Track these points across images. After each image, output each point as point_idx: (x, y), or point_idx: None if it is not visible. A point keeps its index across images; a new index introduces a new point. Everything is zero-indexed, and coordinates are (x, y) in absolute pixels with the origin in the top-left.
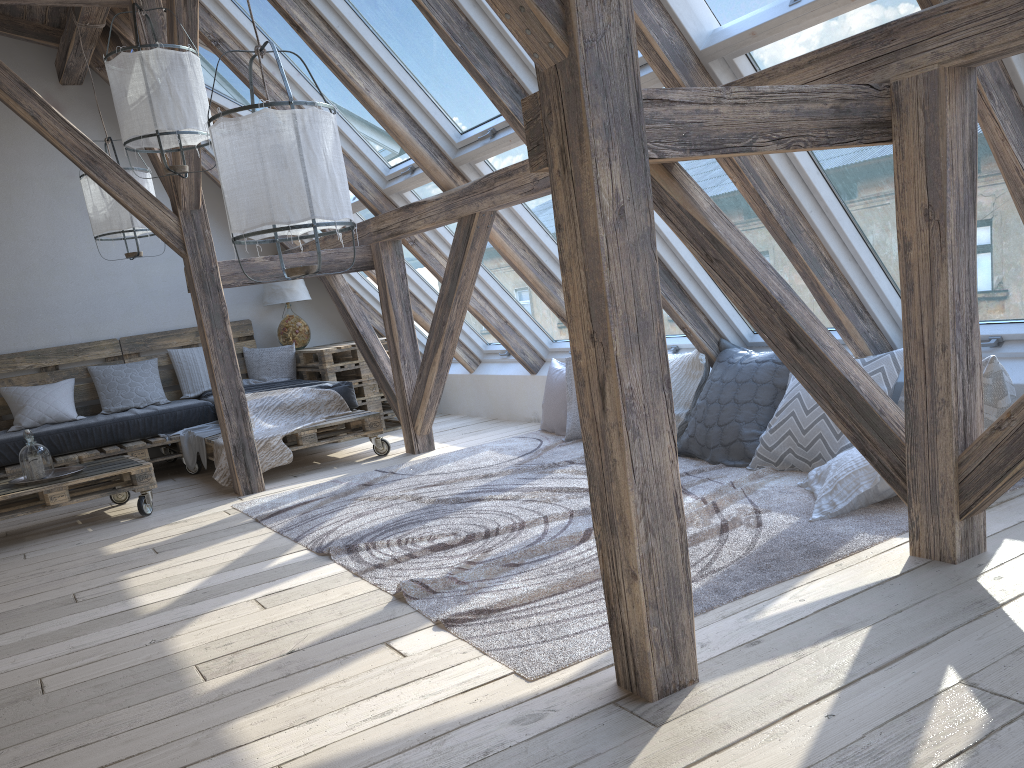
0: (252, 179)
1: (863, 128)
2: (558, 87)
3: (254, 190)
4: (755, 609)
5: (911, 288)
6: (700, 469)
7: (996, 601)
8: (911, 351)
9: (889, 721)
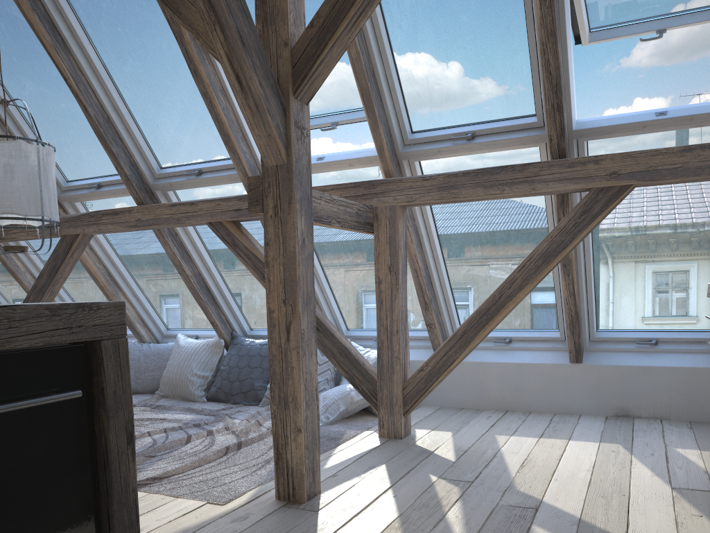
0: (0, 182)
1: (365, 224)
2: (277, 176)
3: (1, 189)
4: (322, 463)
5: (381, 302)
6: (230, 406)
7: (430, 450)
8: (381, 332)
9: (421, 494)
